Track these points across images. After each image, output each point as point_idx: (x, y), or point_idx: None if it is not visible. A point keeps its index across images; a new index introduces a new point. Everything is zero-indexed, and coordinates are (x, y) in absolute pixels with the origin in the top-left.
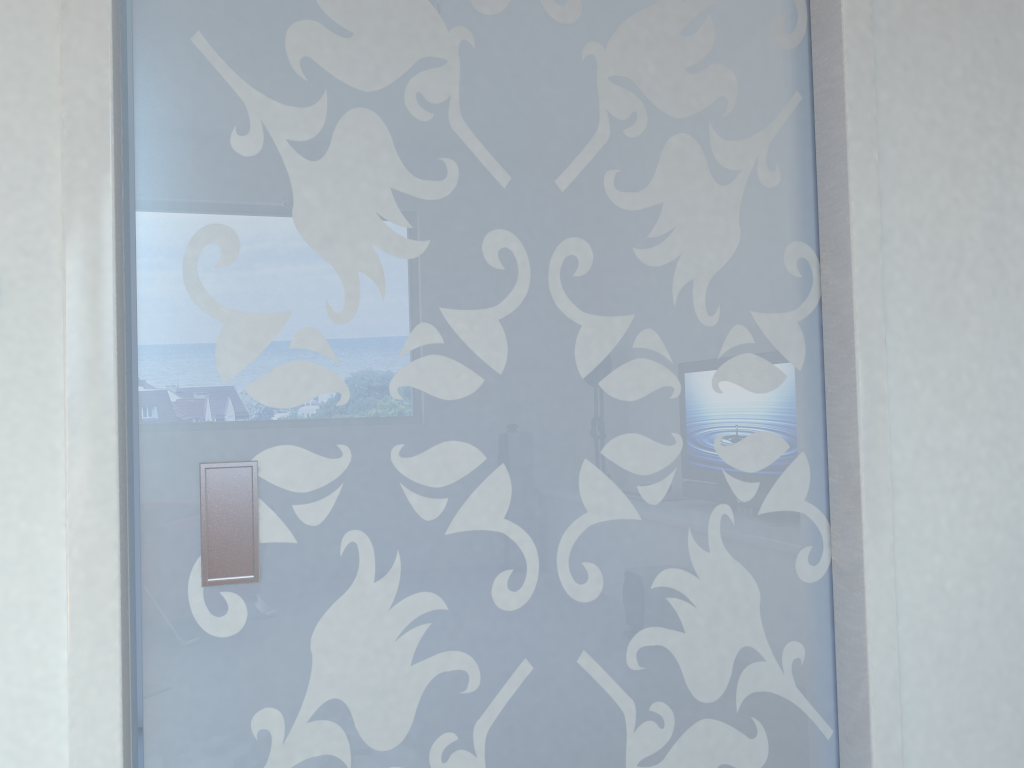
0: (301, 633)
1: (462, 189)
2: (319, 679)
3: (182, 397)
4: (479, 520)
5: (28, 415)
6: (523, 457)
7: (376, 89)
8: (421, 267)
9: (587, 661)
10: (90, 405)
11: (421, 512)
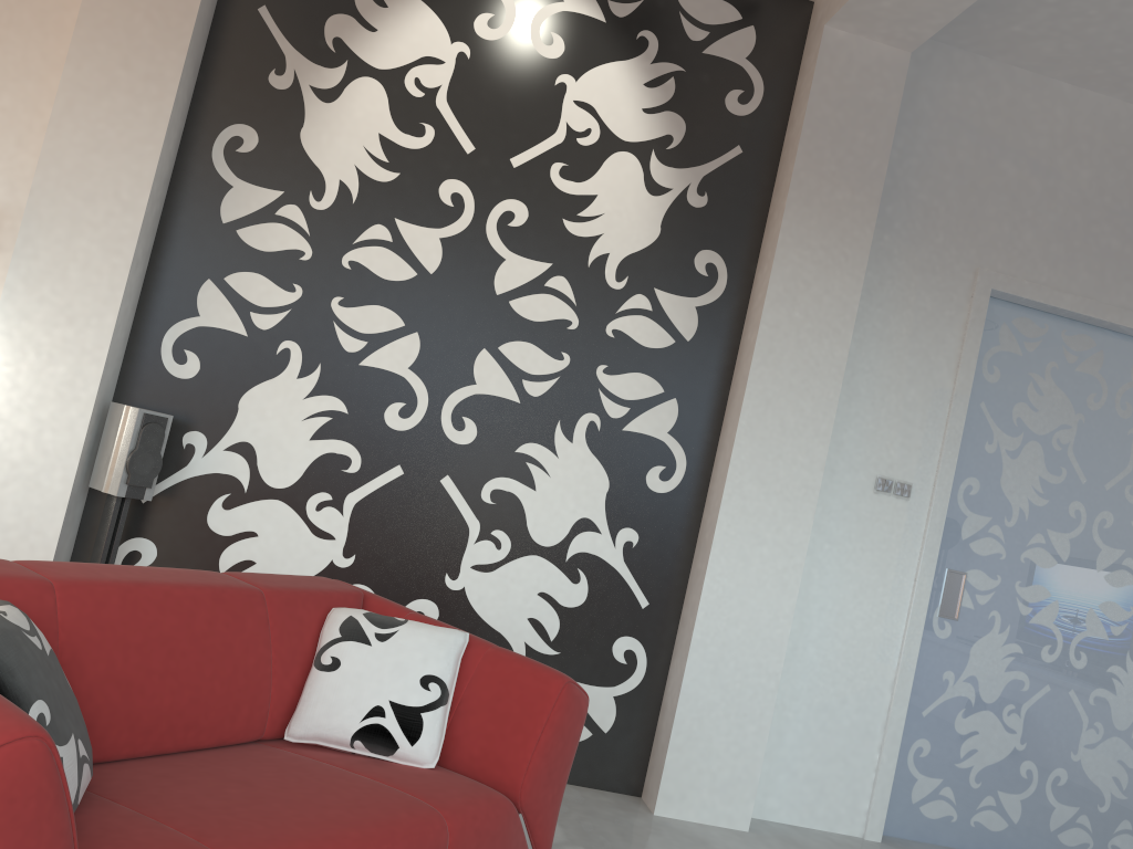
0: (967, 645)
1: (1066, 481)
2: (969, 666)
3: (947, 541)
4: (1042, 620)
5: (910, 538)
6: (1065, 599)
7: (1041, 434)
8: (1043, 510)
9: (1072, 694)
10: (932, 540)
11: (1021, 610)
